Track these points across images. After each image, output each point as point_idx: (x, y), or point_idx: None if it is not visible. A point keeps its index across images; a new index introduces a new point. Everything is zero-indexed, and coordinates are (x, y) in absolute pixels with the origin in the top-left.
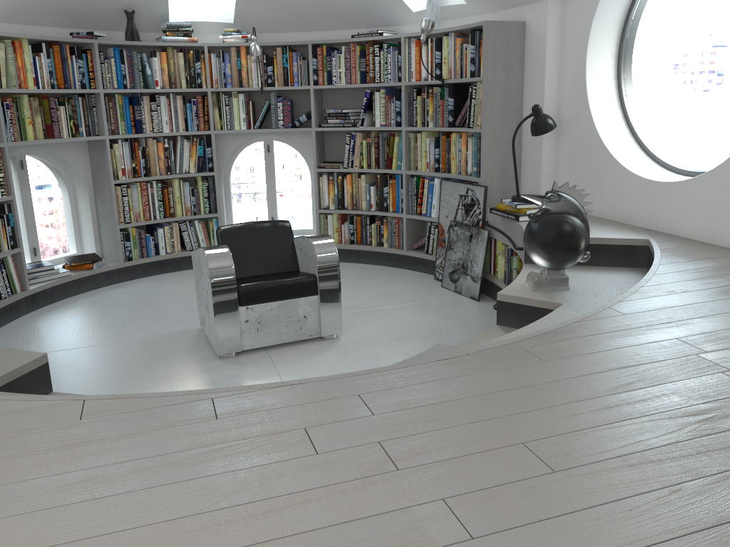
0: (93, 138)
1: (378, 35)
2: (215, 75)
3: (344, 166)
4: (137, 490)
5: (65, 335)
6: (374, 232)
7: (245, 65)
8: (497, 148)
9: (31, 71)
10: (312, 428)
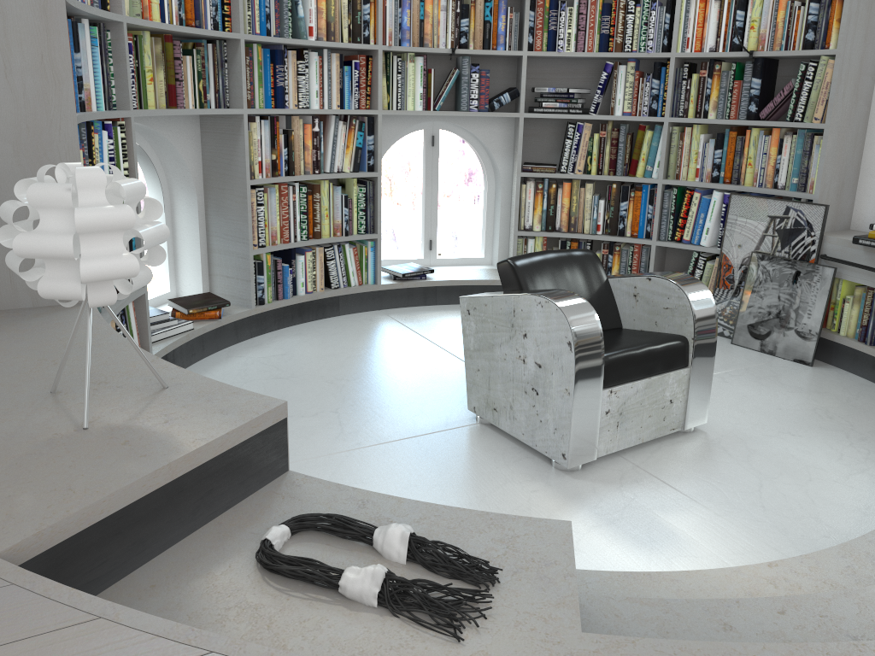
0: (229, 111)
1: None
2: (390, 25)
3: (562, 170)
4: None
5: None
6: None
7: (431, 15)
8: (840, 152)
9: None
10: None
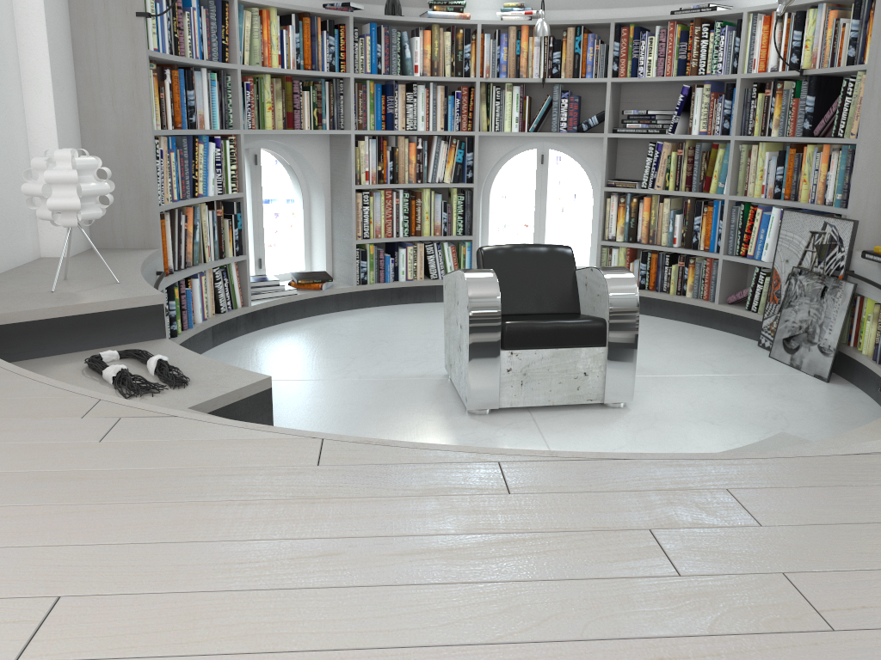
0: (337, 132)
1: (709, 10)
2: (487, 61)
3: (642, 185)
4: (401, 584)
5: (286, 363)
6: (674, 276)
7: (525, 50)
8: (879, 167)
9: (277, 47)
10: (662, 531)
